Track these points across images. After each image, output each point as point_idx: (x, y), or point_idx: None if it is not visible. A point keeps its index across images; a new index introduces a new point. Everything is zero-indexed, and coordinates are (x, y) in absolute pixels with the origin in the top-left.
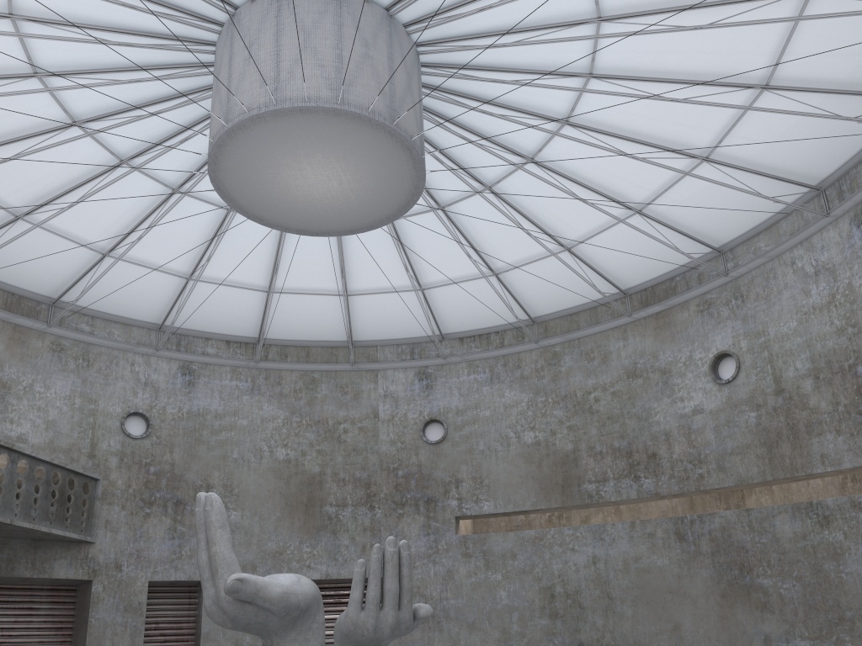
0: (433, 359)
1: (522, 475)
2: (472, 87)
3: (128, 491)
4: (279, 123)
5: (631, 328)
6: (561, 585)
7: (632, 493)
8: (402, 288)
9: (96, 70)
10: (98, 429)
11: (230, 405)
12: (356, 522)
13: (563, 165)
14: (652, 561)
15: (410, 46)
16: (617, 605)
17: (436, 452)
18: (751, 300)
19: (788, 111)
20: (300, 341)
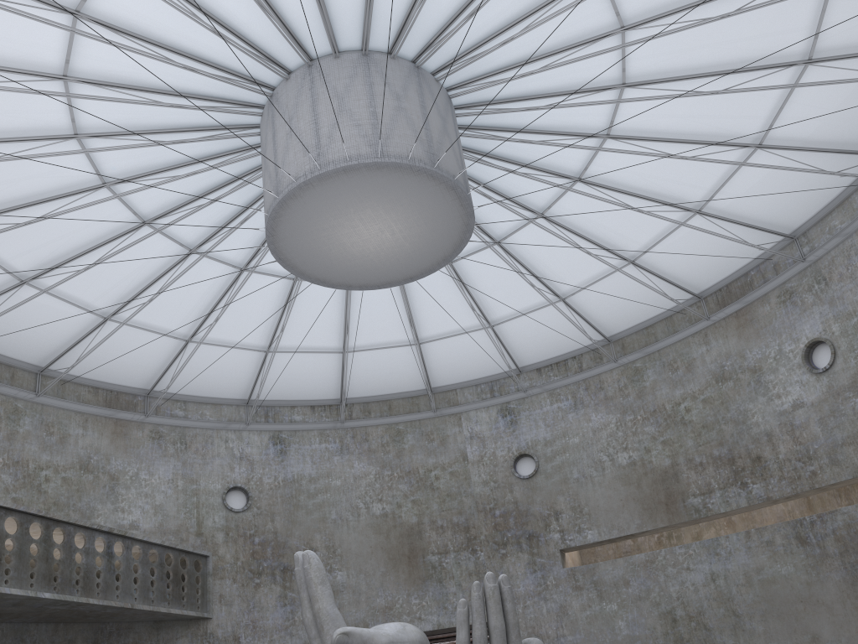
0: (513, 394)
1: (622, 498)
2: (508, 120)
3: (237, 564)
4: (325, 186)
5: (712, 331)
6: (682, 607)
7: (742, 501)
8: (472, 328)
9: (156, 170)
10: (202, 507)
11: (322, 467)
12: (460, 568)
13: (612, 179)
14: (776, 570)
15: (440, 92)
16: (745, 622)
17: (530, 486)
18: (835, 282)
19: (837, 80)
20: (381, 395)
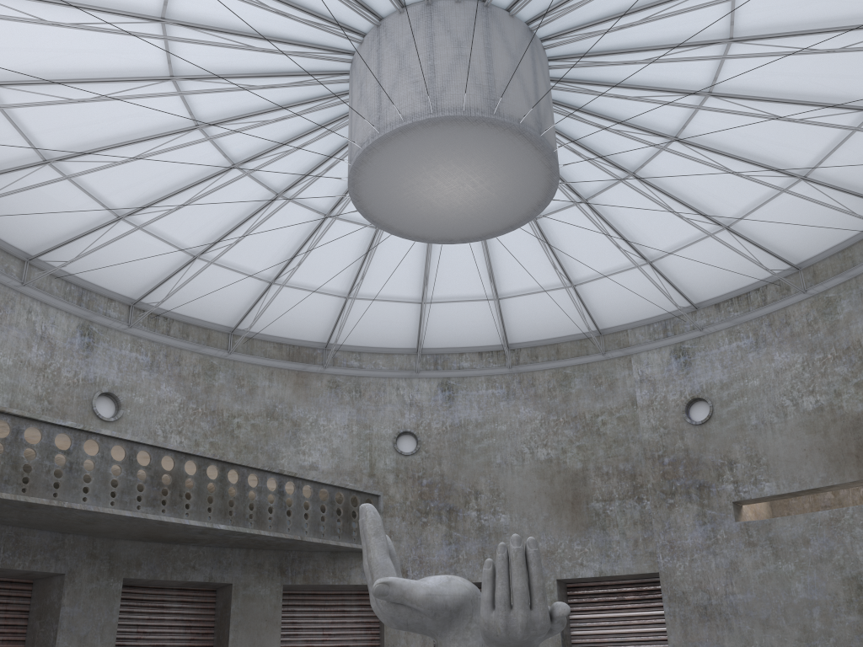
0: (688, 333)
1: (805, 448)
2: (607, 42)
3: (405, 503)
4: (389, 148)
5: None
6: None
7: None
8: (629, 266)
9: (273, 147)
10: (375, 450)
11: (488, 412)
12: (625, 516)
13: (752, 87)
14: None
15: (515, 27)
16: None
17: (703, 433)
18: None
19: None
20: (549, 339)
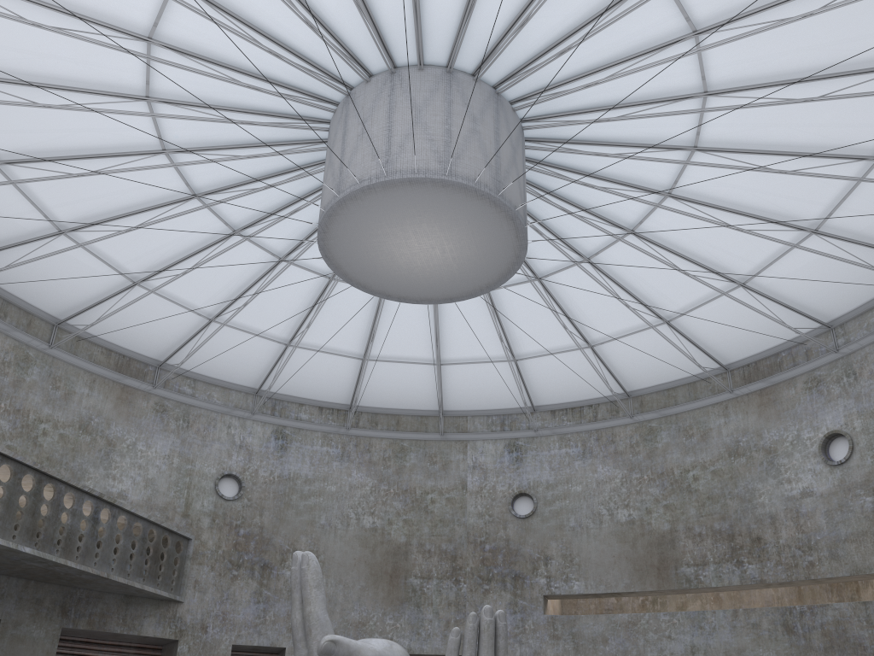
0: (523, 431)
1: (615, 555)
2: (574, 161)
3: (217, 552)
4: (388, 193)
5: (733, 404)
6: None
7: (734, 579)
8: (495, 359)
9: (218, 146)
10: (193, 489)
11: (320, 470)
12: (440, 596)
13: (664, 237)
14: (757, 654)
15: (515, 122)
16: None
17: (525, 526)
18: (864, 378)
19: None
20: (391, 409)
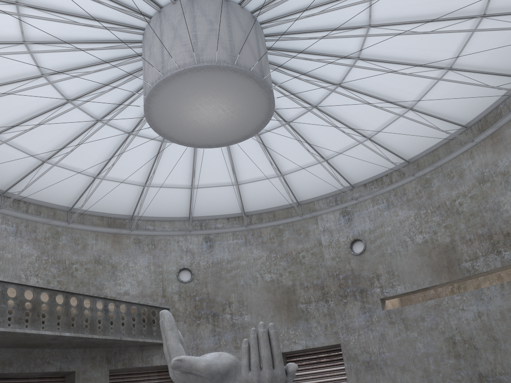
0: (349, 202)
1: (419, 265)
2: (299, 26)
3: (186, 312)
4: (169, 86)
5: (475, 149)
6: (459, 334)
7: (497, 263)
8: (314, 163)
9: (94, 89)
10: (165, 281)
11: (234, 254)
12: (319, 311)
13: (382, 54)
14: None
15: (245, 14)
16: (501, 344)
17: (361, 259)
18: None
19: None
20: (268, 208)
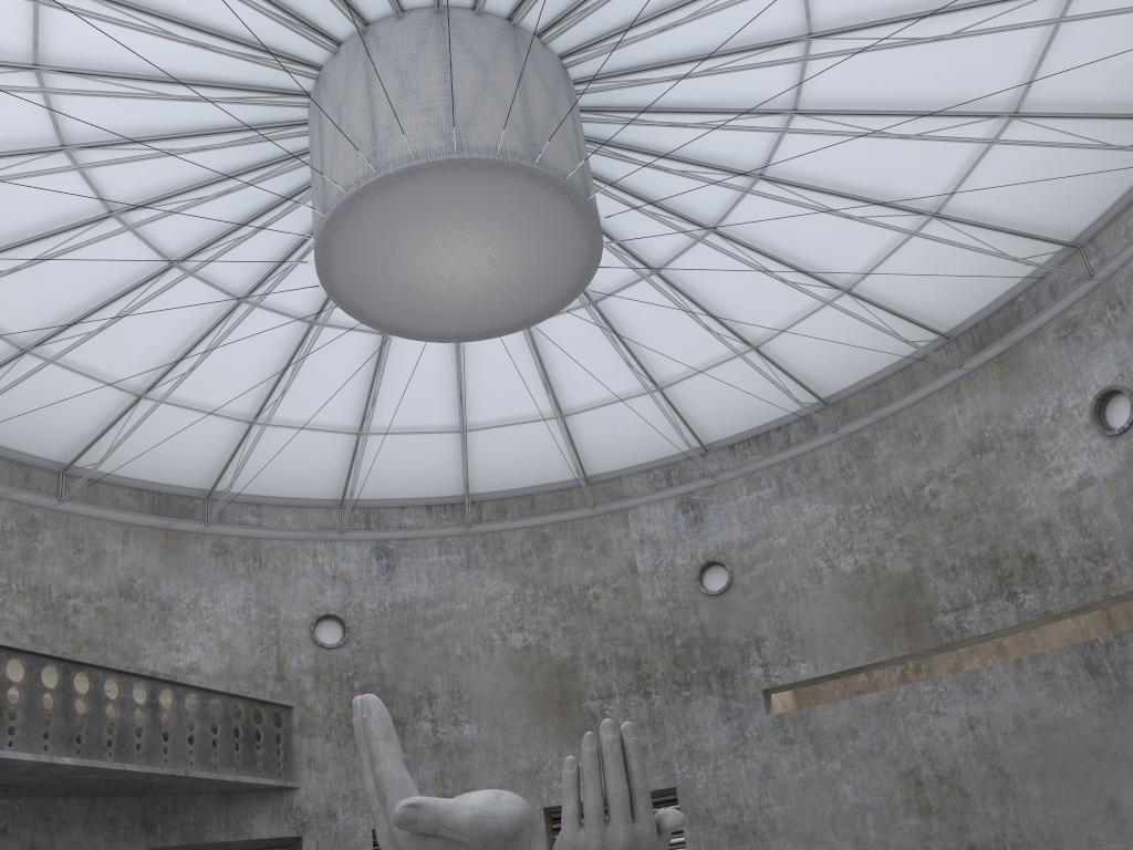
0: (697, 481)
1: (846, 618)
2: (652, 96)
3: (331, 717)
4: (387, 196)
5: (966, 384)
6: (929, 765)
7: (1010, 618)
8: (634, 393)
9: (178, 191)
10: (284, 643)
11: (442, 587)
12: (629, 717)
13: (808, 173)
14: (1058, 712)
15: (549, 59)
16: (1016, 784)
17: (722, 605)
18: None
19: (1118, 10)
20: (520, 489)
